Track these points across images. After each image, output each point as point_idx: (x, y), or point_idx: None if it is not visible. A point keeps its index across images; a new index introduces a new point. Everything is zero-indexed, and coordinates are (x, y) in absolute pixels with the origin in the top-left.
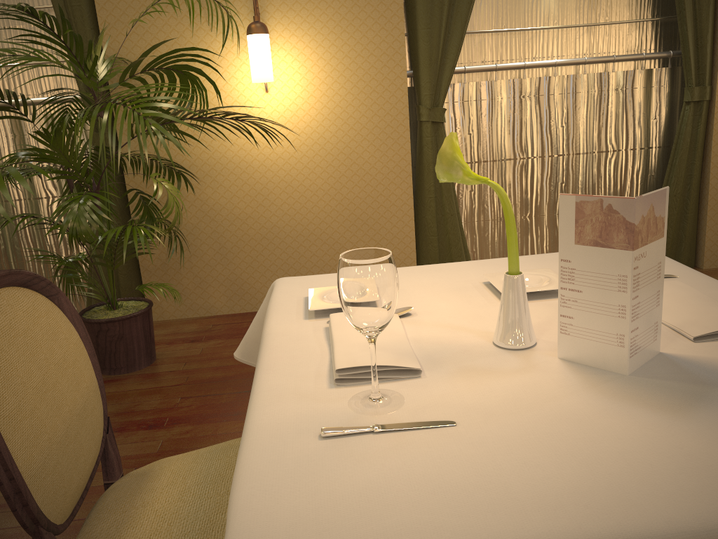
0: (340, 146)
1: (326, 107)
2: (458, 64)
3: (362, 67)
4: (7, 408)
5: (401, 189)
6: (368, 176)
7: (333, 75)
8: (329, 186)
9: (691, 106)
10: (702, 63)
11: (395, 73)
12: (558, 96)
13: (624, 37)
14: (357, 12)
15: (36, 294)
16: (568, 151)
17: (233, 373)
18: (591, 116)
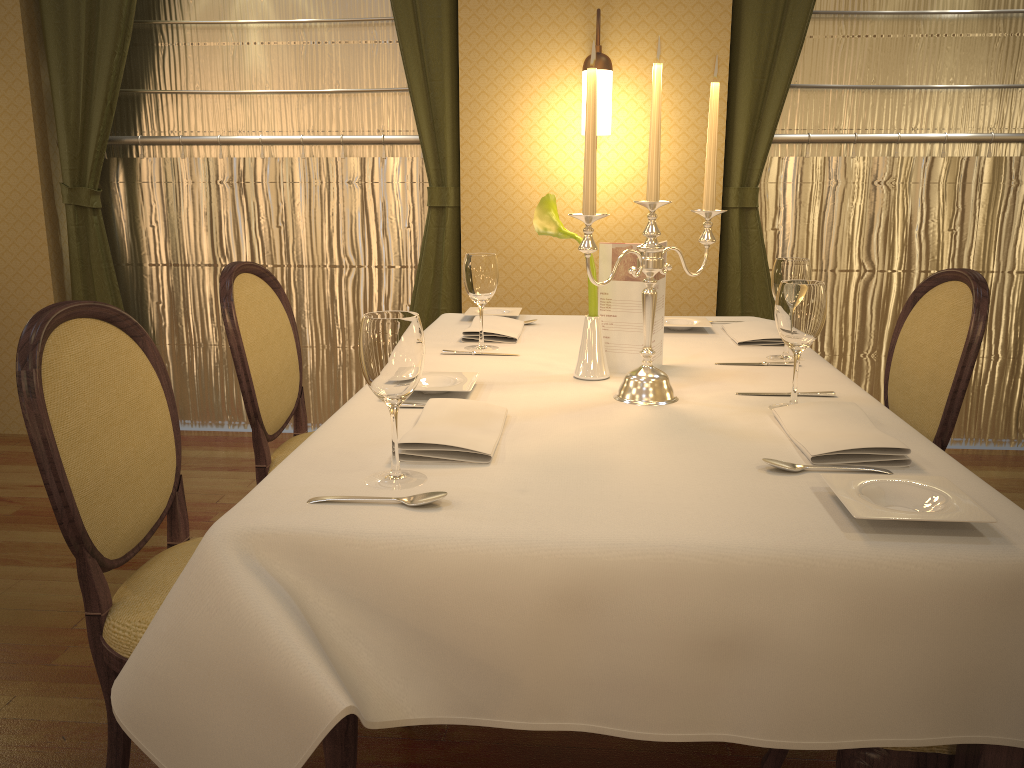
0: None
1: None
2: (139, 133)
3: None
4: None
5: (38, 290)
6: None
7: None
8: None
9: (431, 213)
10: (442, 154)
11: (20, 138)
12: (269, 185)
13: (363, 111)
14: None
15: None
16: (289, 261)
17: None
18: (318, 215)
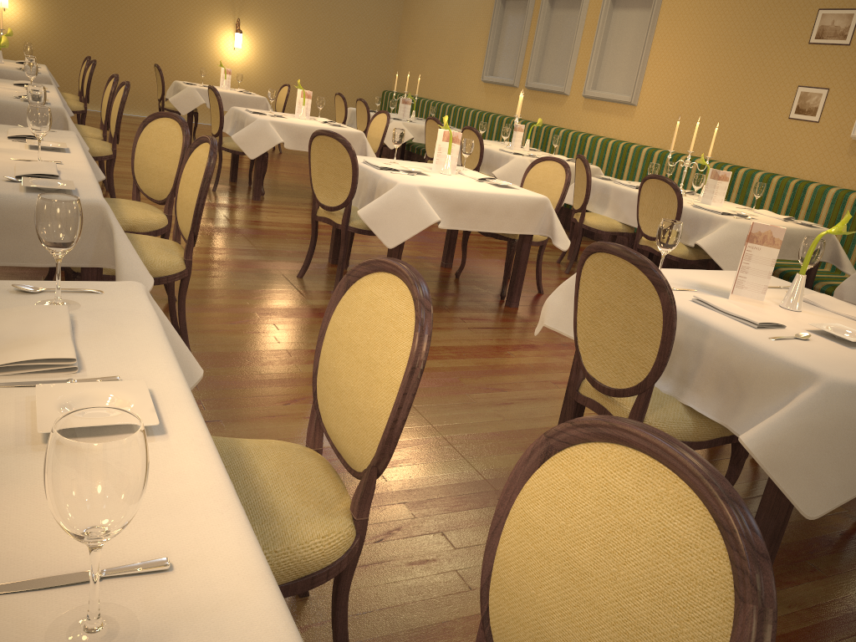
0: None
1: None
2: None
3: None
4: None
5: None
6: None
7: None
8: None
9: None
10: None
11: None
12: None
13: None
14: None
15: None
16: None
17: None
18: None
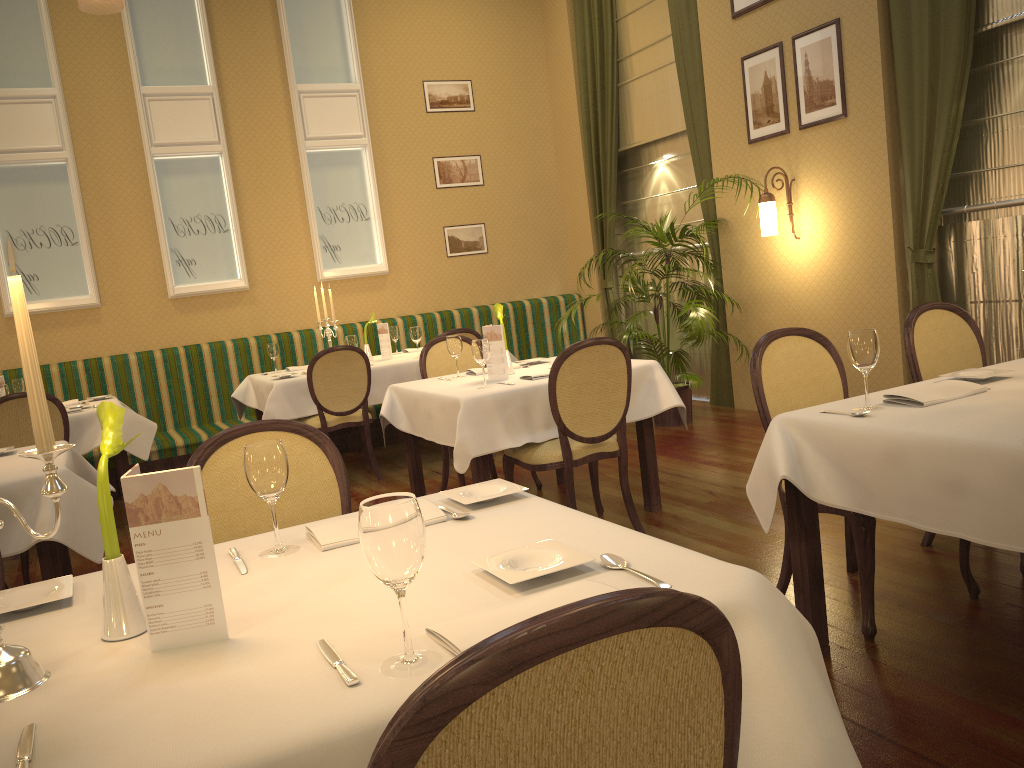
0: (845, 283)
1: (835, 250)
2: (967, 203)
3: (859, 215)
4: (431, 367)
5: (890, 323)
6: (865, 310)
7: (839, 223)
8: (838, 316)
9: None
10: None
11: (883, 220)
12: None
13: None
14: (855, 171)
15: (467, 344)
16: None
17: (692, 437)
18: None
